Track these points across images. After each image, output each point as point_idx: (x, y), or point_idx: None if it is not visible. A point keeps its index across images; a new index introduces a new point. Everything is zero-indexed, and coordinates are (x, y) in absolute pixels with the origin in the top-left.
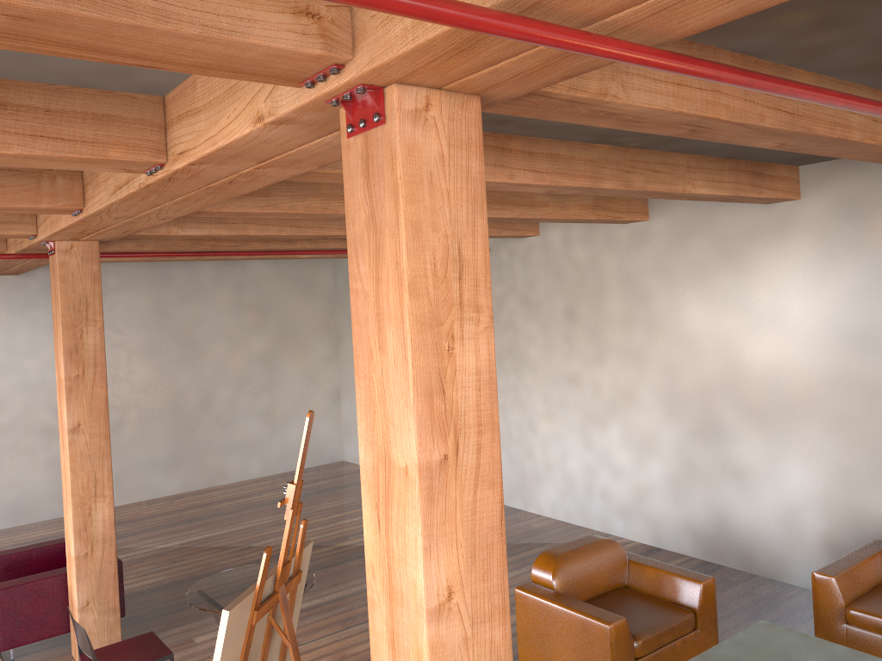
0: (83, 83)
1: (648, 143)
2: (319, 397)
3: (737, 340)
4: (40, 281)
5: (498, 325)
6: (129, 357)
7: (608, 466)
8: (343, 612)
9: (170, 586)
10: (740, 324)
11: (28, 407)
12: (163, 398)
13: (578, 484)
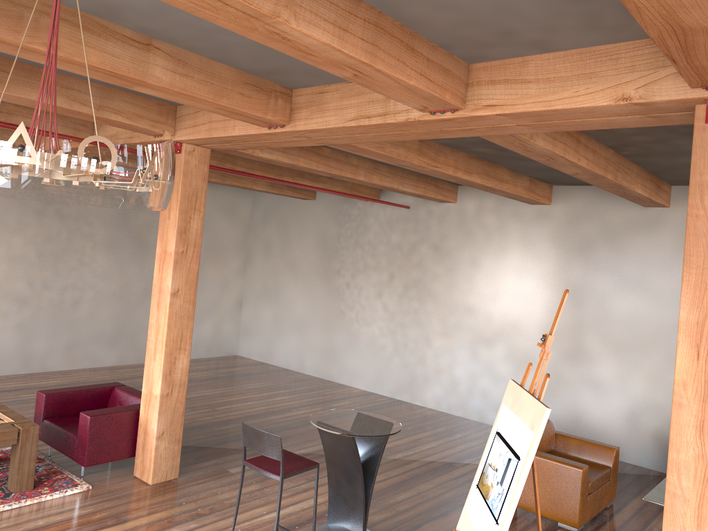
0: (449, 46)
1: (634, 153)
2: (228, 302)
3: (608, 295)
4: None
5: (408, 264)
6: (94, 247)
7: (490, 374)
8: None
9: None
10: (612, 284)
11: (9, 276)
12: (114, 285)
13: (462, 385)
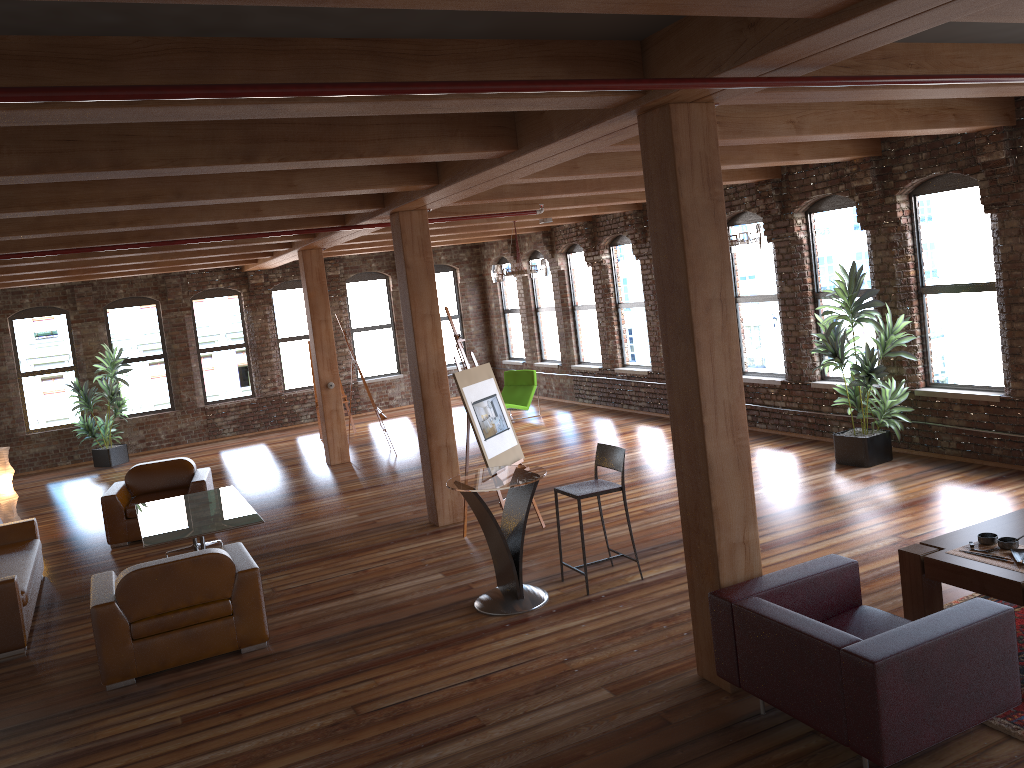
0: None
1: None
2: None
3: None
4: None
5: None
6: None
7: None
8: (398, 729)
9: None
10: None
11: None
12: None
13: None
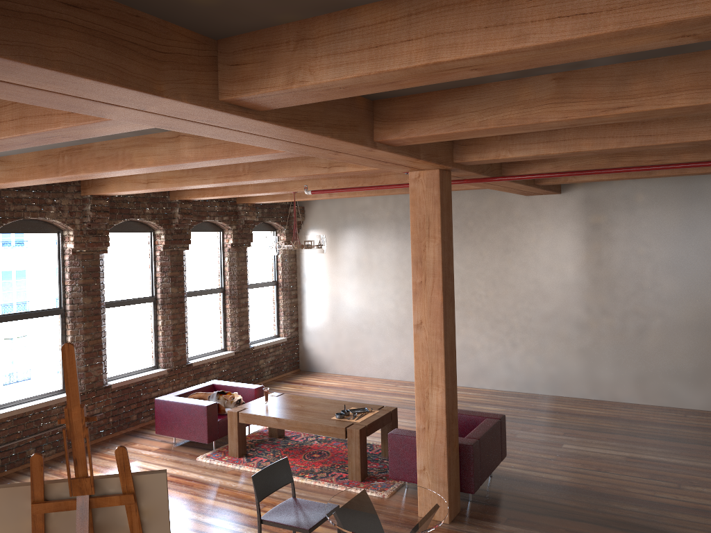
0: None
1: None
2: None
3: None
4: (577, 199)
5: None
6: (655, 269)
7: None
8: None
9: (560, 489)
10: None
11: (566, 302)
12: (689, 312)
13: None
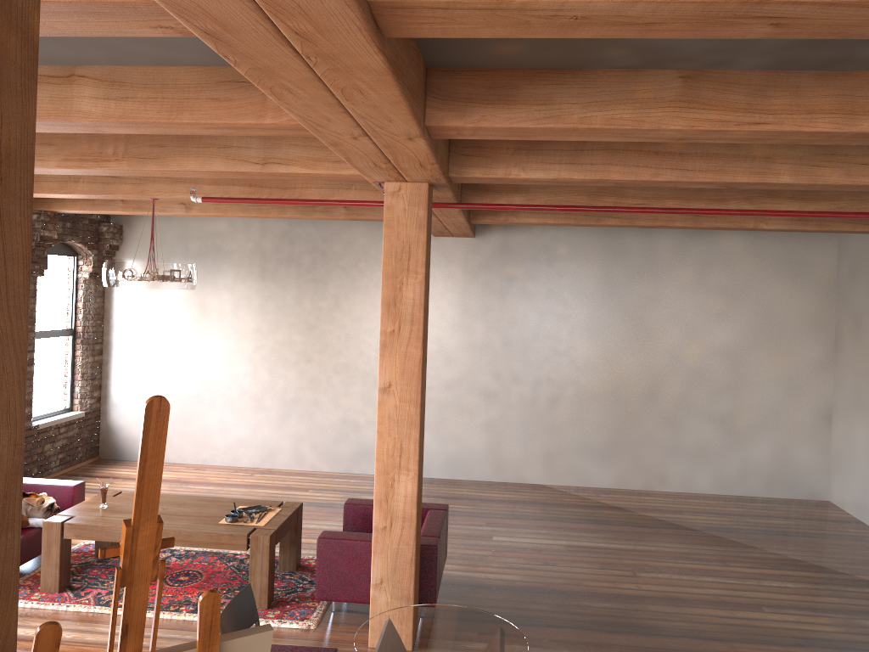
0: None
1: None
2: (801, 412)
3: None
4: (493, 245)
5: None
6: (571, 331)
7: None
8: None
9: (517, 590)
10: None
11: (473, 367)
12: (603, 380)
13: None
